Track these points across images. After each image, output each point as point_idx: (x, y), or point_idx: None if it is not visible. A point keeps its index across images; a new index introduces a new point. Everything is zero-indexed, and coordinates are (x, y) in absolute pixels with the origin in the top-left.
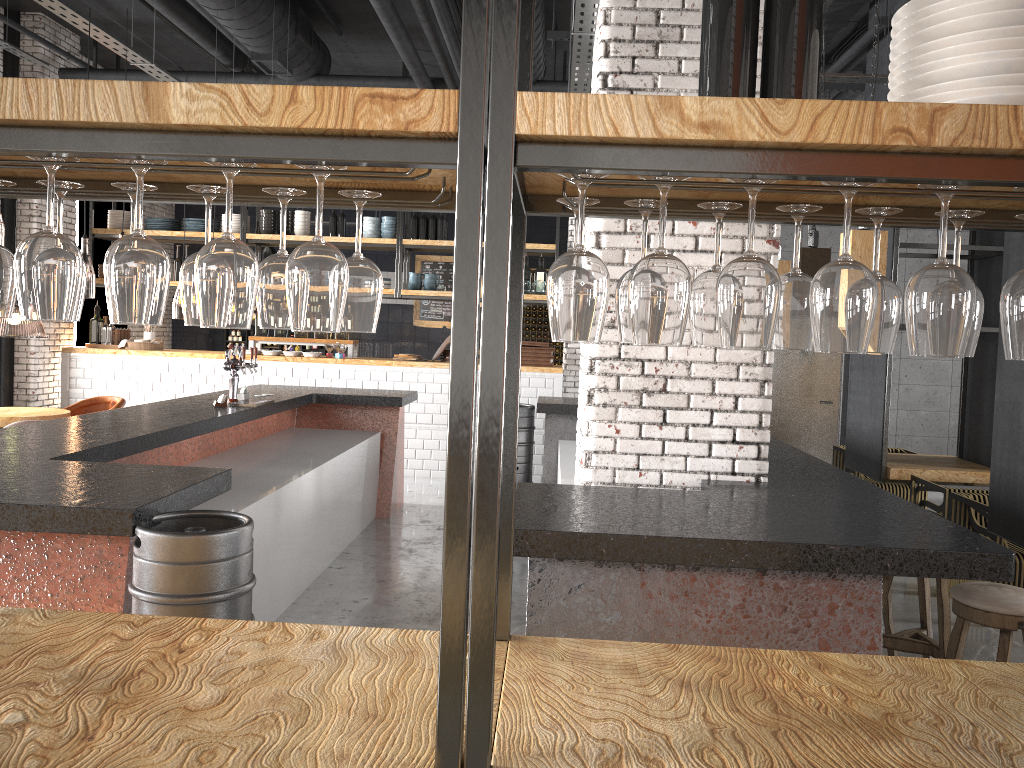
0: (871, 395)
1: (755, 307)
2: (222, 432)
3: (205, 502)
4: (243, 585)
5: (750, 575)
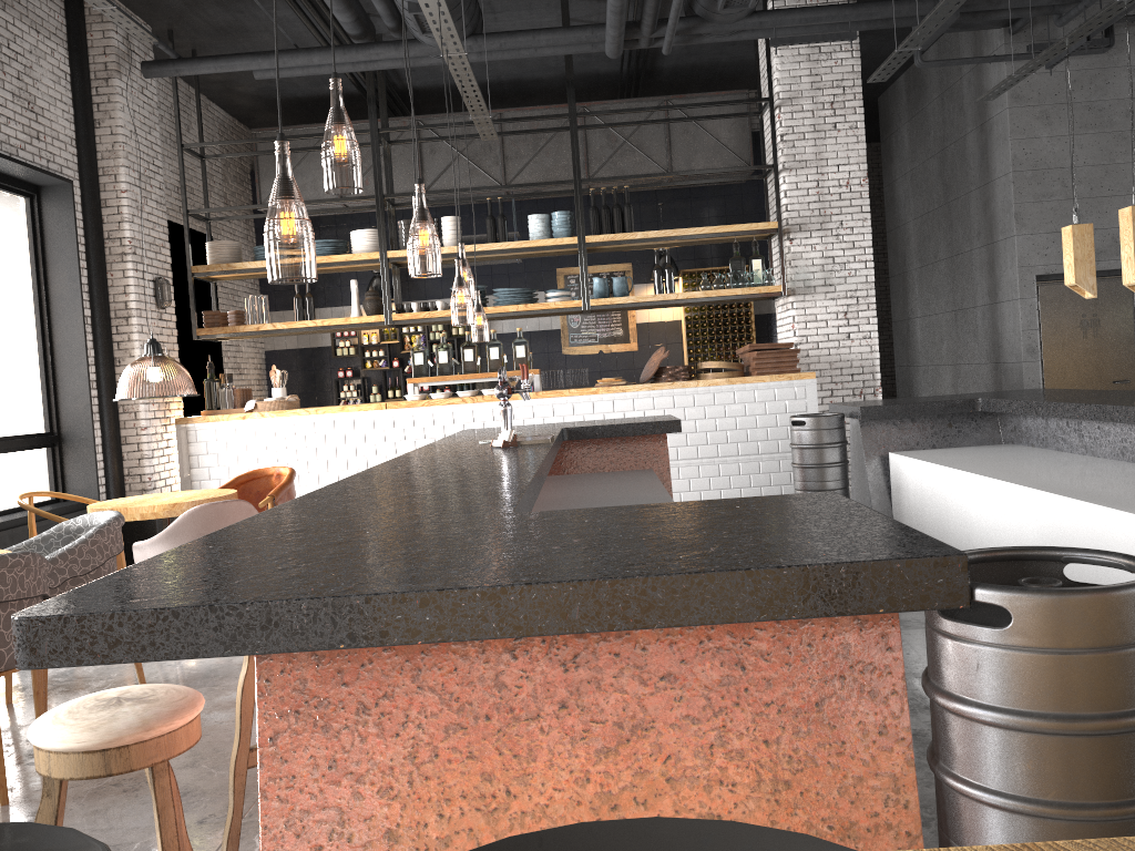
0: None
1: None
2: None
3: None
4: None
5: None
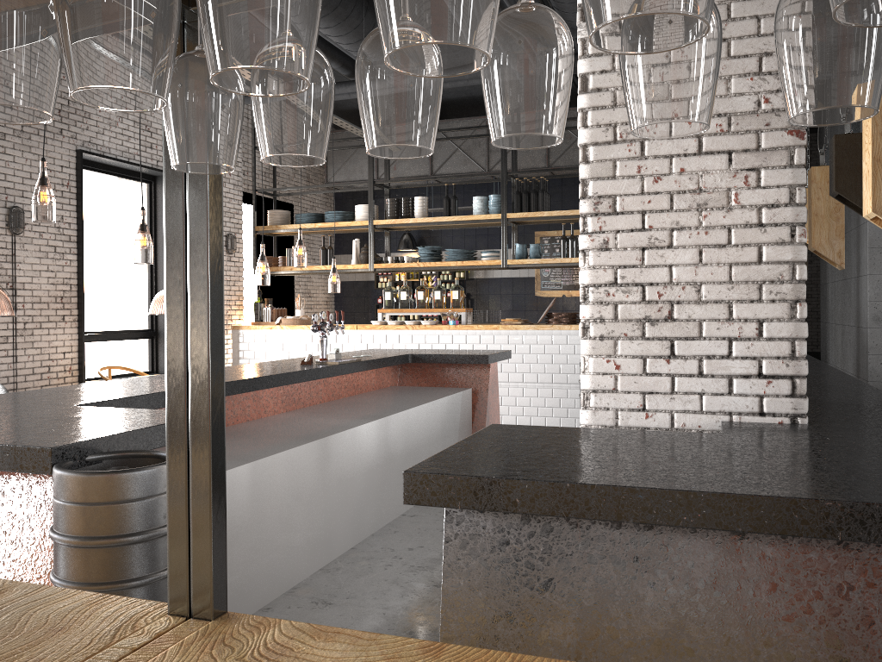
0: None
1: None
2: (310, 388)
3: (245, 448)
4: (155, 529)
5: (723, 539)
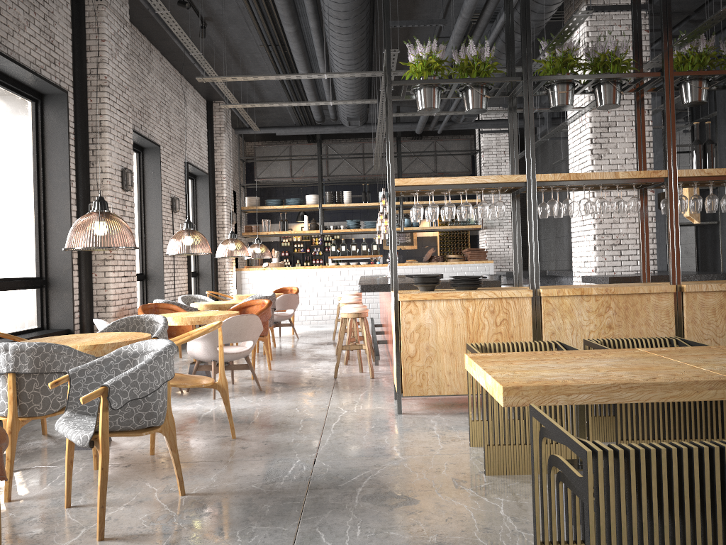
0: (659, 255)
1: (715, 202)
2: None
3: None
4: None
5: None
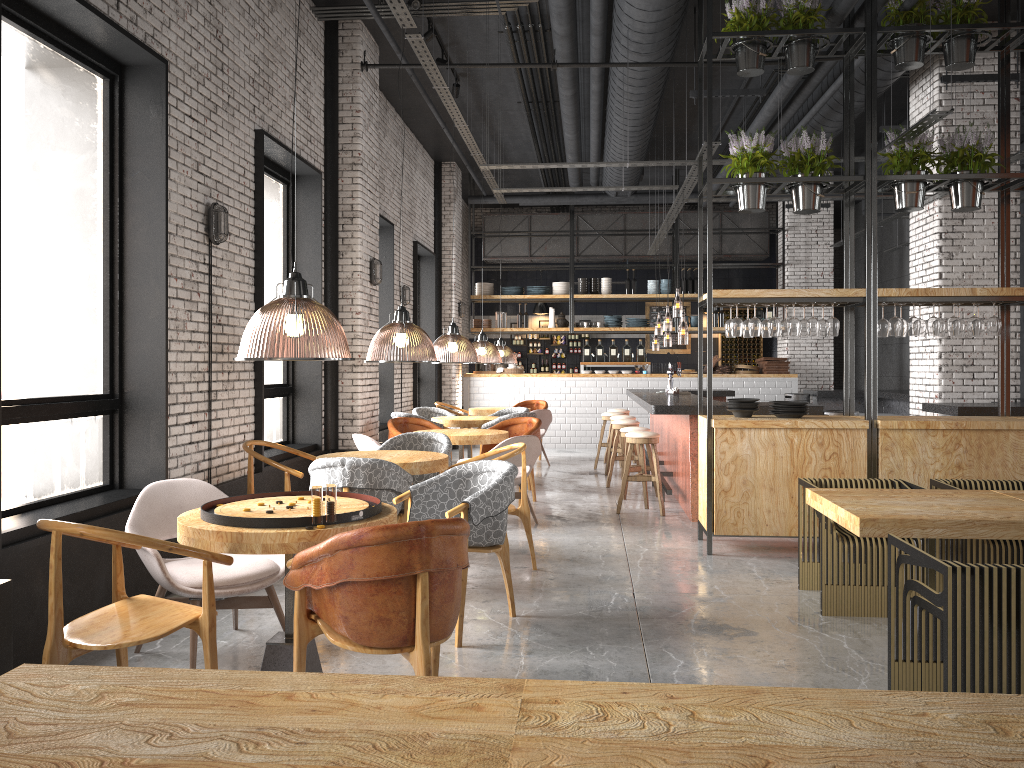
0: (1023, 377)
1: None
2: None
3: None
4: None
5: None
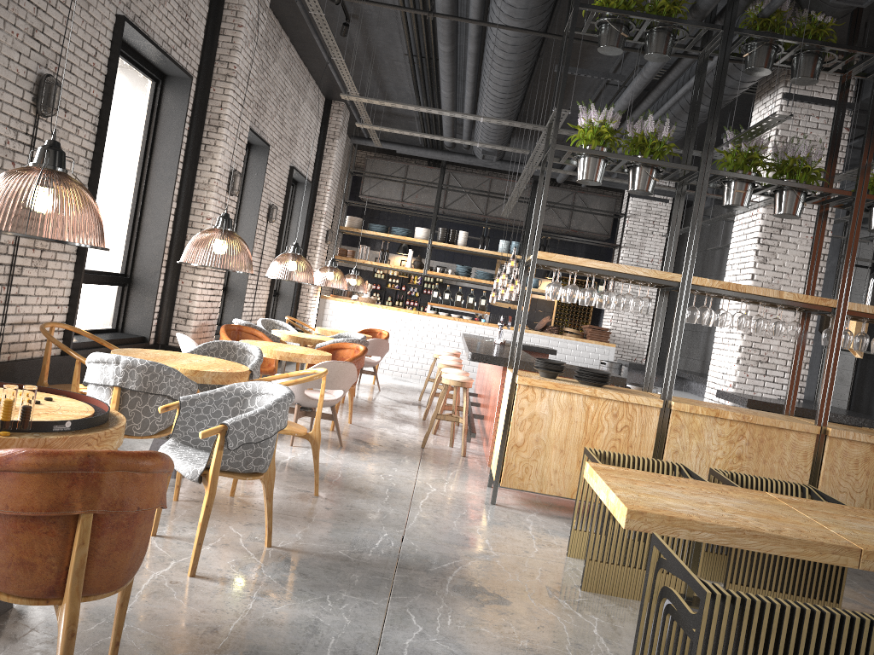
0: (808, 379)
1: None
2: None
3: None
4: None
5: None
